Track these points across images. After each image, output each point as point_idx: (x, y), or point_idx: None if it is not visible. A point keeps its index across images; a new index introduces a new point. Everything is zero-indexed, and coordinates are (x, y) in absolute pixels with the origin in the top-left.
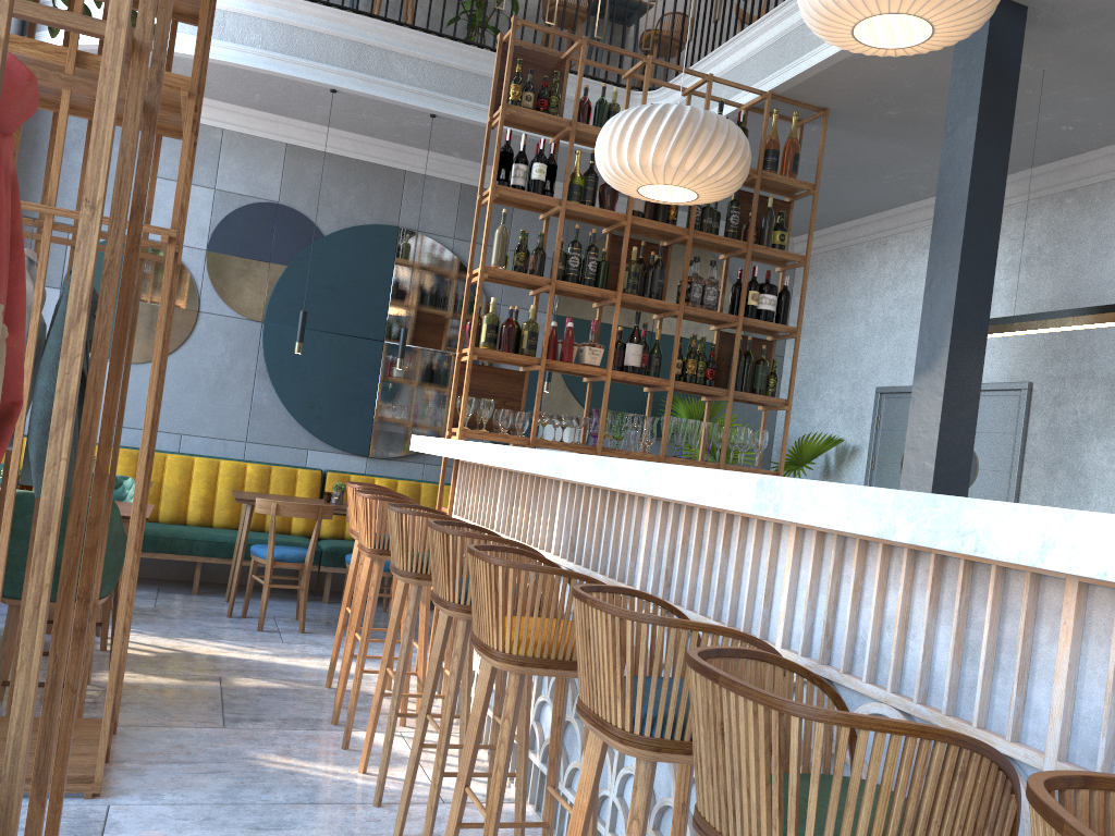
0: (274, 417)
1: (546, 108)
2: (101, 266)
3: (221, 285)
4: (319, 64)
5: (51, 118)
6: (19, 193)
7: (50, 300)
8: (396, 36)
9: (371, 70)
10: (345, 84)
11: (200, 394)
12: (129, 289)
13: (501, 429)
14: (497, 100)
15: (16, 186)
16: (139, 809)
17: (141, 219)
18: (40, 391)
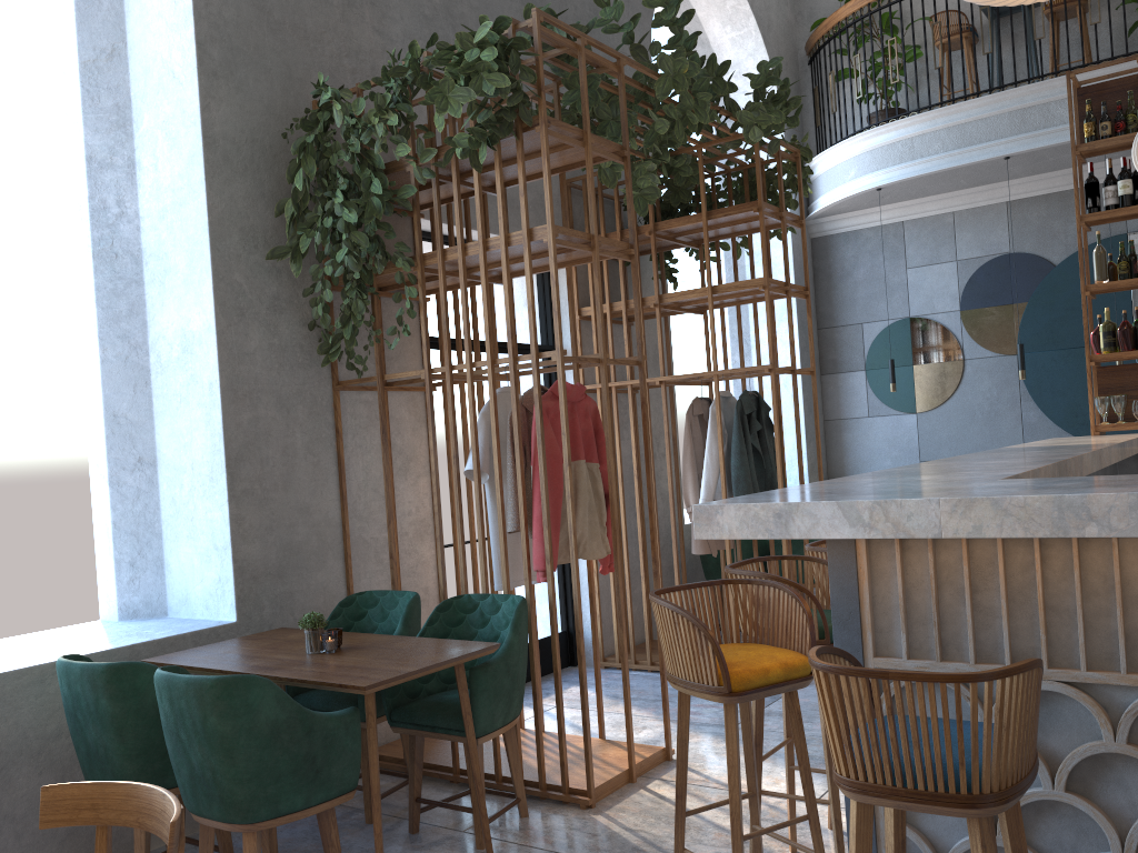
0: (1044, 431)
1: (1122, 128)
2: (887, 346)
3: (976, 334)
4: (989, 143)
5: (836, 253)
6: (598, 413)
7: (860, 380)
8: (1051, 87)
9: (1035, 126)
10: (1013, 149)
11: (978, 424)
12: (645, 435)
13: (1135, 418)
14: (1081, 139)
15: (597, 411)
16: (809, 690)
17: (644, 407)
18: (732, 465)
